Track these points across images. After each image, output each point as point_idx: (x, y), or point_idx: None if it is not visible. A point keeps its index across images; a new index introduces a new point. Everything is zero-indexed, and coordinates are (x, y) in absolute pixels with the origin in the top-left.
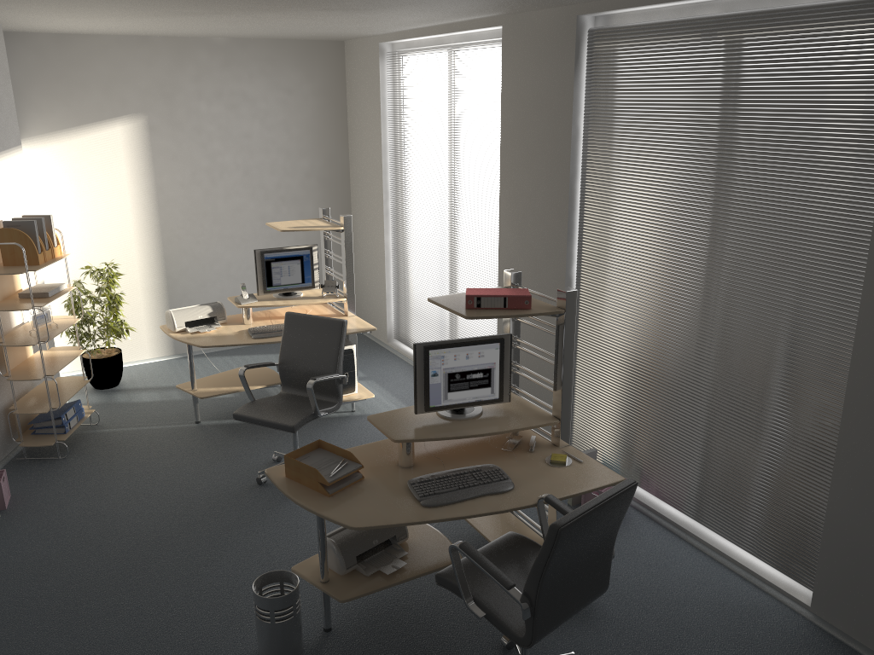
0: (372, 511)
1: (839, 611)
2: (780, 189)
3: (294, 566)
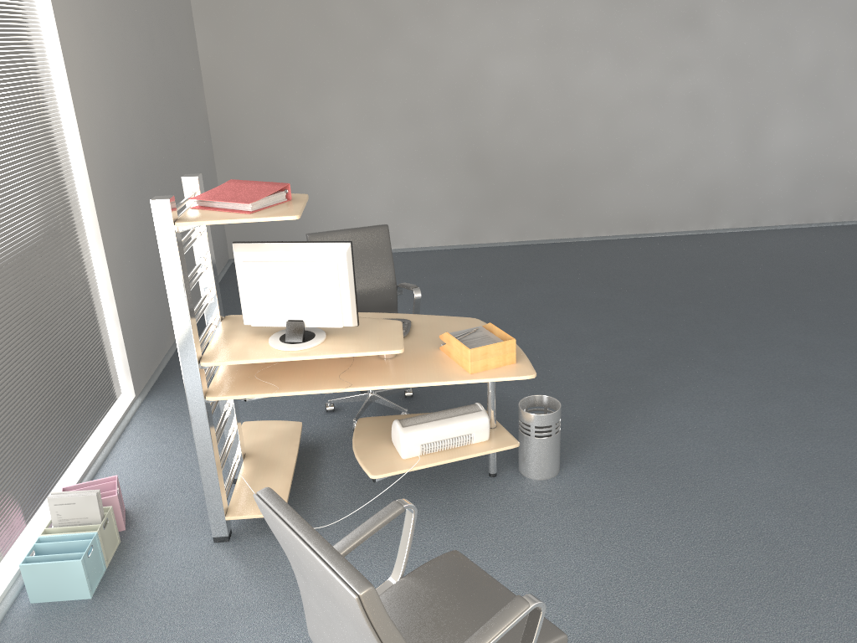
0: (453, 325)
1: (140, 376)
2: (6, 67)
3: (516, 444)
